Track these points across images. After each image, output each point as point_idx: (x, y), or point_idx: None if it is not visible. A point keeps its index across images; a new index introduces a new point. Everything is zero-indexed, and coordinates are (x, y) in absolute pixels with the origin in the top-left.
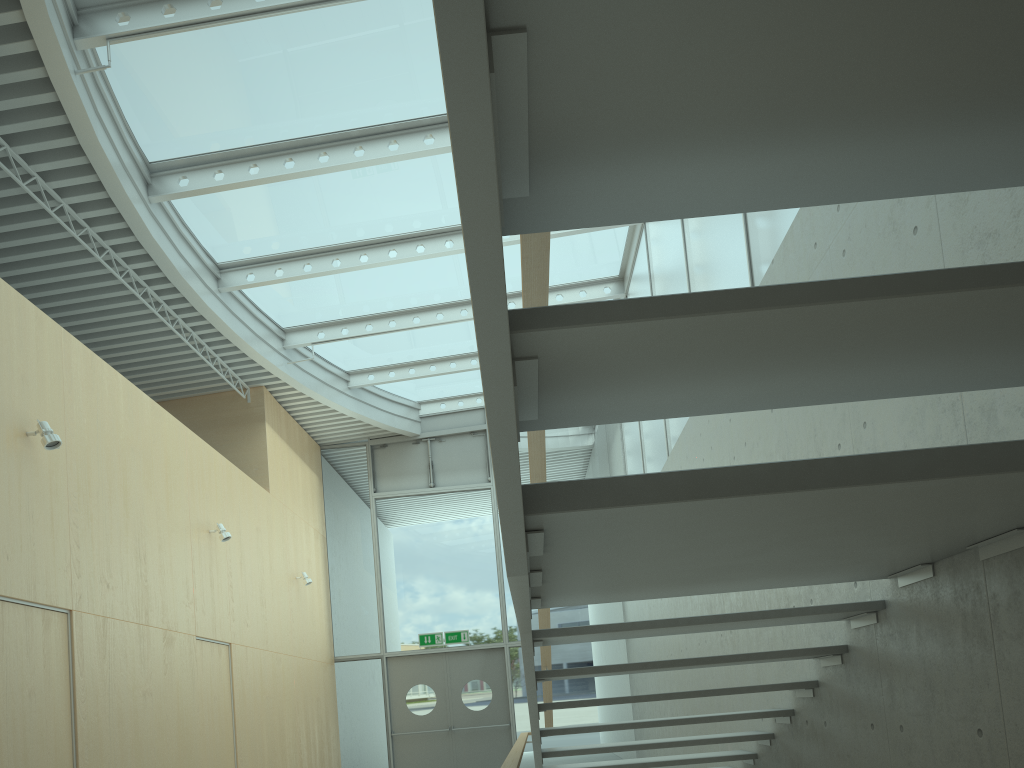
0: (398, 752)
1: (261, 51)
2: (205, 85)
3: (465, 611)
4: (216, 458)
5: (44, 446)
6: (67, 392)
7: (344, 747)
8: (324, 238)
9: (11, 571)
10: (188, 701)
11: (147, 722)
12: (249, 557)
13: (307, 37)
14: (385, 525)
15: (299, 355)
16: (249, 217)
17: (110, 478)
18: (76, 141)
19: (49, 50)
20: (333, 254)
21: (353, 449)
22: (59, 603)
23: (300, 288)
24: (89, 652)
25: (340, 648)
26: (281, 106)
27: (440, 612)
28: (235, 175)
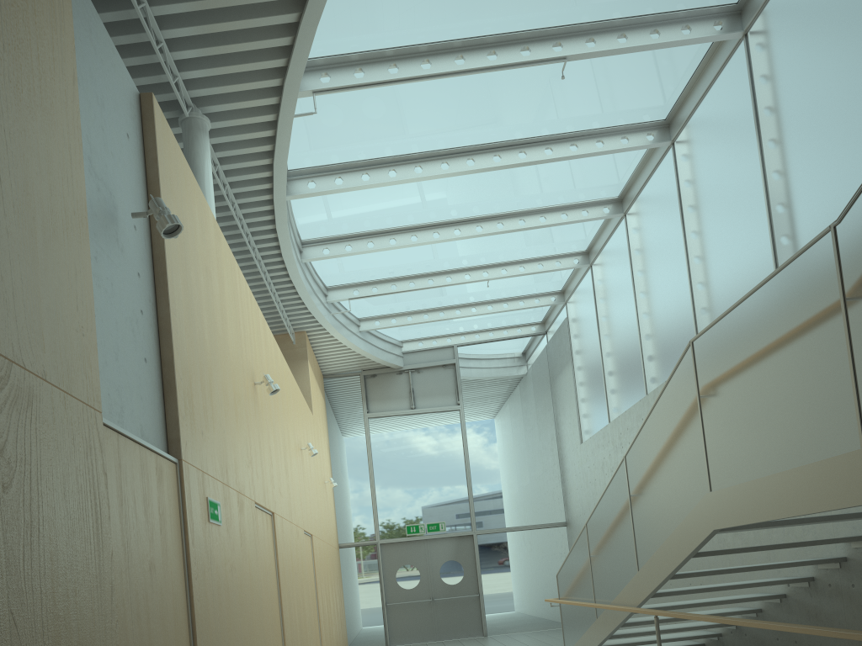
0: (391, 618)
1: (404, 98)
2: (354, 119)
3: (441, 507)
4: (298, 391)
5: (270, 393)
6: (260, 349)
7: (348, 615)
8: (387, 223)
9: (259, 485)
10: (305, 579)
11: (297, 595)
12: (312, 467)
13: (439, 89)
14: (376, 439)
15: (333, 307)
16: (340, 208)
17: (275, 412)
18: (269, 162)
19: (288, 104)
20: (390, 234)
21: (349, 378)
22: (271, 508)
23: (353, 258)
24: (280, 543)
25: (343, 537)
26: (400, 134)
27: (422, 507)
28: (351, 181)
